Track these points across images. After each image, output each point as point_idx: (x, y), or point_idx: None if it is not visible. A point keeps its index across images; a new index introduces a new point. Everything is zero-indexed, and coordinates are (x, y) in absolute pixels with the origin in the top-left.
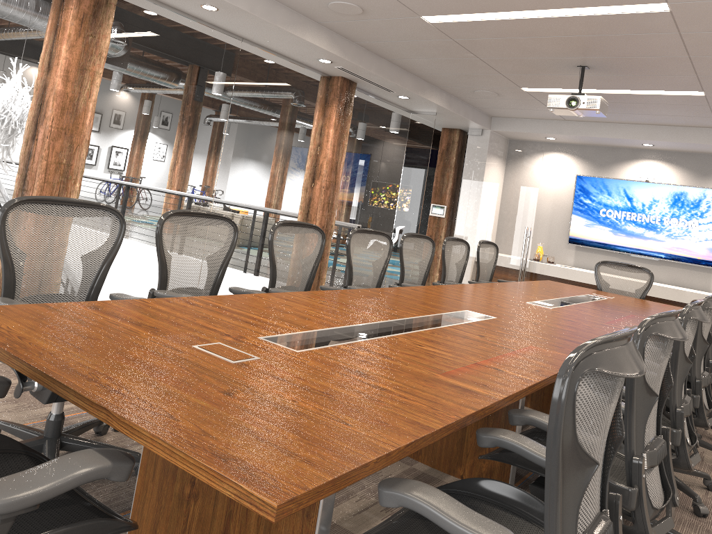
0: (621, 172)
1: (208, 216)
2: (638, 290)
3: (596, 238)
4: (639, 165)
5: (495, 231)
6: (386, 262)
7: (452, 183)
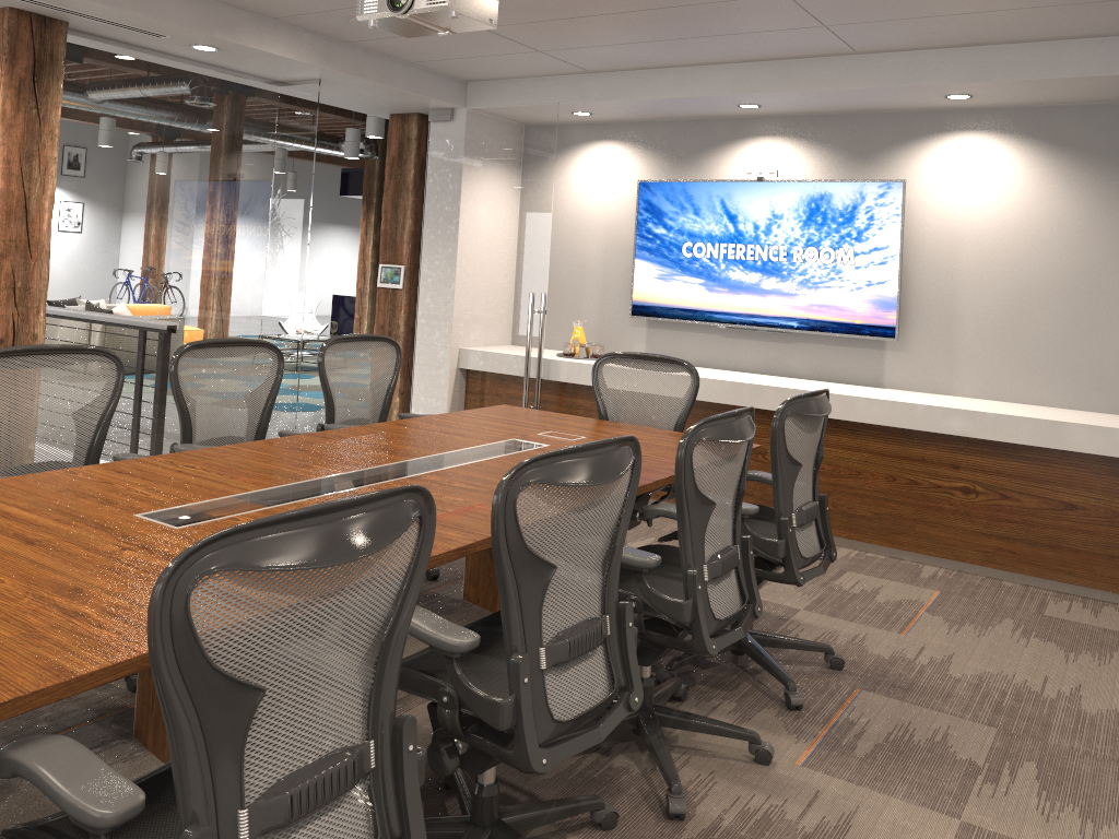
0: (718, 167)
1: None
2: (674, 411)
3: (678, 302)
4: (748, 149)
5: (484, 307)
6: None
7: (414, 221)
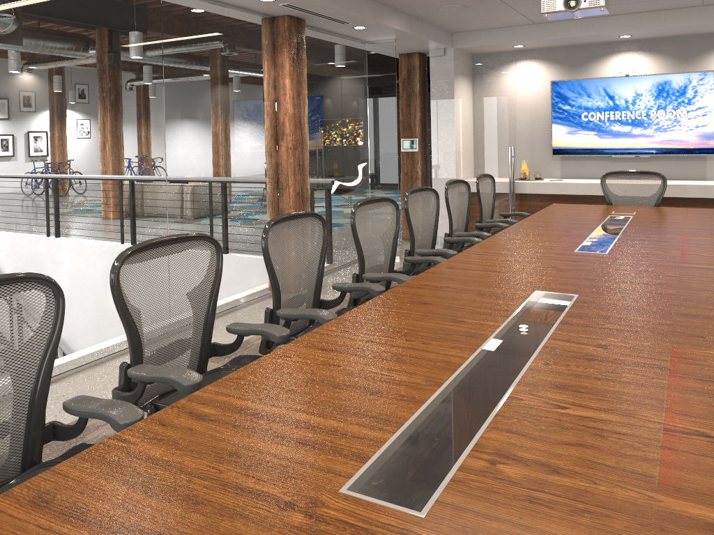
0: (598, 70)
1: (179, 240)
2: (651, 198)
3: (581, 145)
4: (616, 59)
5: (476, 157)
6: (396, 232)
7: (421, 113)
